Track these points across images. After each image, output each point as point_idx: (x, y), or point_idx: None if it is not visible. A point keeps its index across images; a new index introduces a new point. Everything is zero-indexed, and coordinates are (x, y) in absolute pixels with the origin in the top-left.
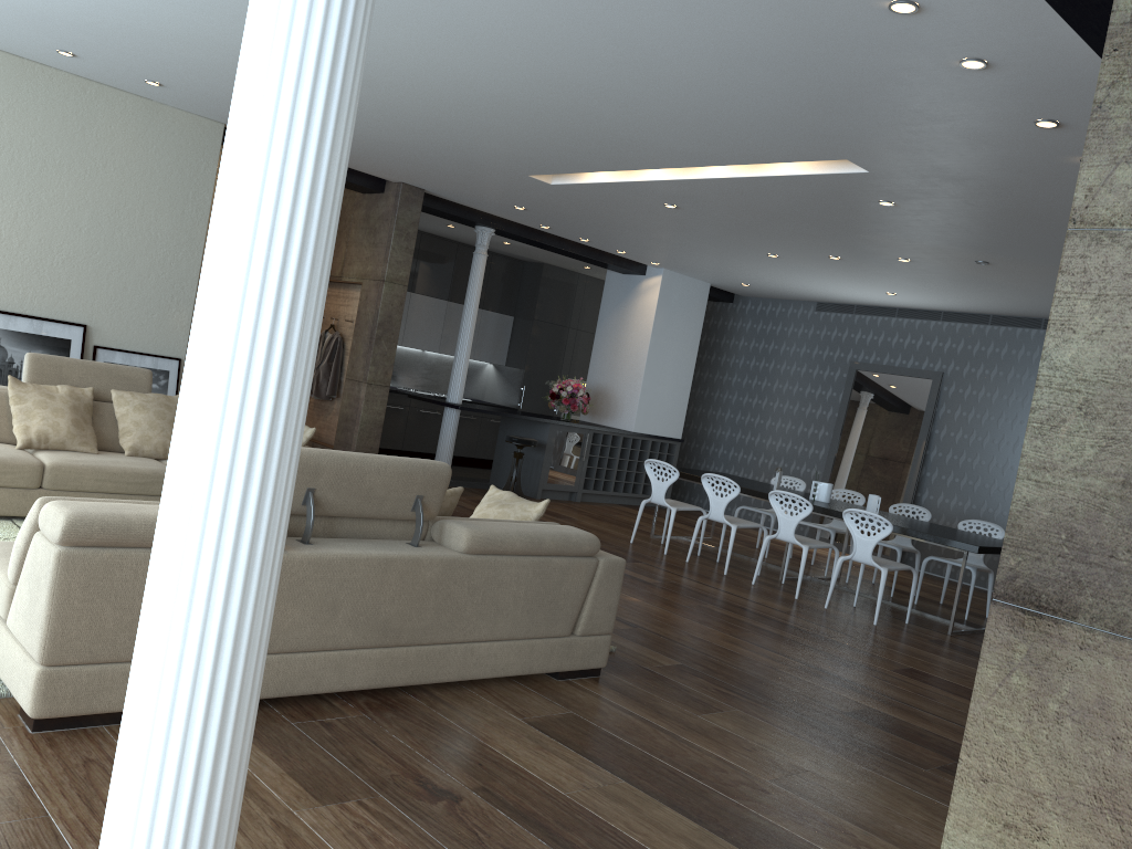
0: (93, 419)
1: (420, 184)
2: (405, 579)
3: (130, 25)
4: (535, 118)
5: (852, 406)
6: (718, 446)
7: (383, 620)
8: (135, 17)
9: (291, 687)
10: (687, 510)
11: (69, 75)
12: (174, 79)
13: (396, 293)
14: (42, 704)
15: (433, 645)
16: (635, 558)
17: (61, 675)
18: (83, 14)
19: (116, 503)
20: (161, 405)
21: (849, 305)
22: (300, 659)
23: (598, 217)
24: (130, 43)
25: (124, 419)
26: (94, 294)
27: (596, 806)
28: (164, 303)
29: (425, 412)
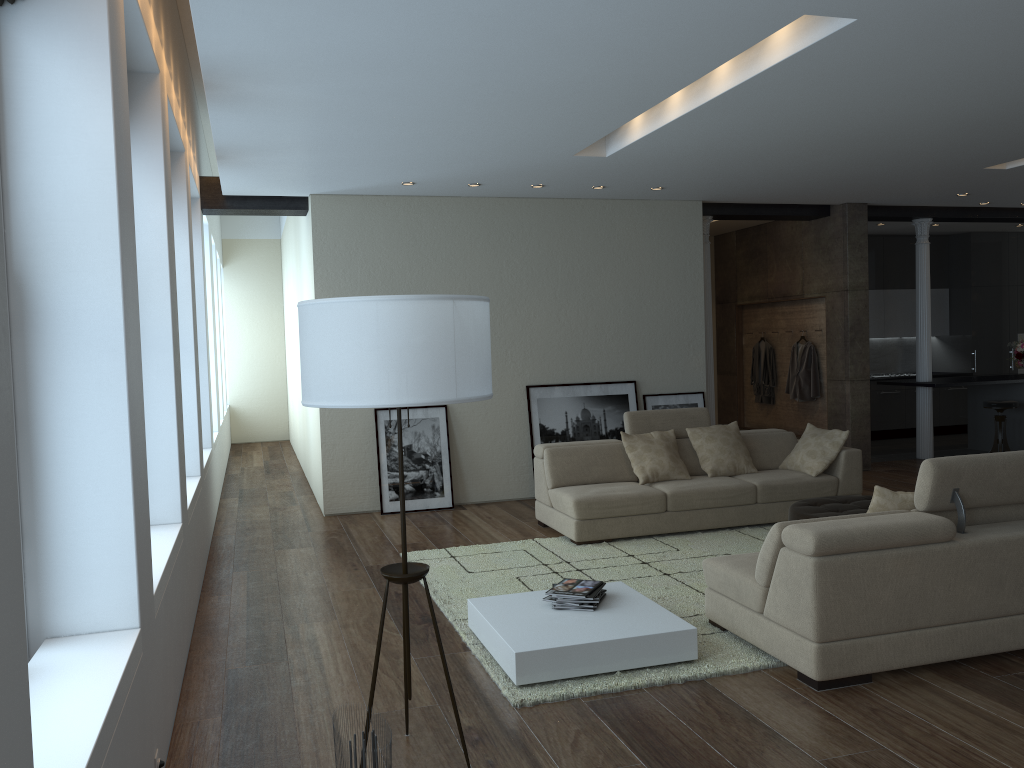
0: (678, 453)
1: (864, 200)
2: None
3: (660, 157)
4: (1010, 125)
5: None
6: None
7: None
8: (667, 151)
9: (979, 648)
10: None
11: (593, 200)
12: (675, 181)
13: (859, 298)
14: (822, 670)
15: None
16: None
17: (829, 649)
18: (626, 160)
19: (828, 521)
20: (723, 433)
21: None
22: (982, 625)
23: None
24: (653, 168)
25: (700, 449)
26: (636, 356)
27: None
28: (683, 351)
29: (884, 393)
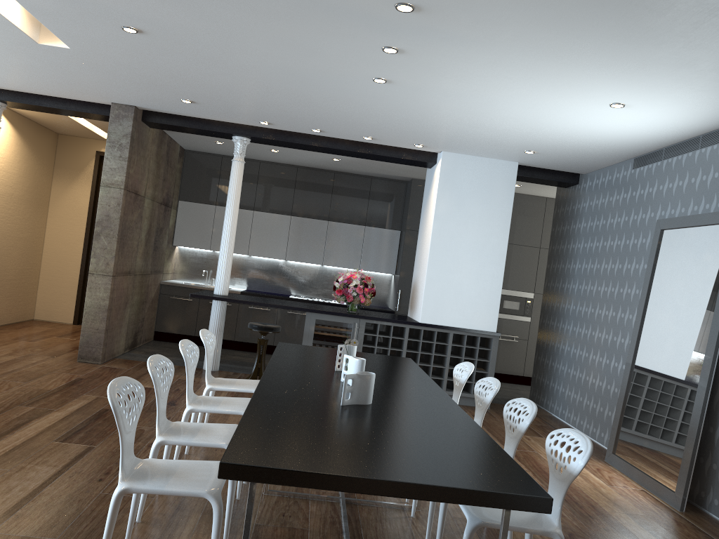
0: None
1: (114, 99)
2: None
3: None
4: None
5: (656, 277)
6: (564, 342)
7: None
8: None
9: None
10: (229, 390)
11: None
12: None
13: (112, 195)
14: None
15: None
16: (104, 441)
17: None
18: None
19: None
20: None
21: (658, 151)
22: None
23: (210, 86)
24: None
25: None
26: None
27: None
28: None
29: (294, 314)
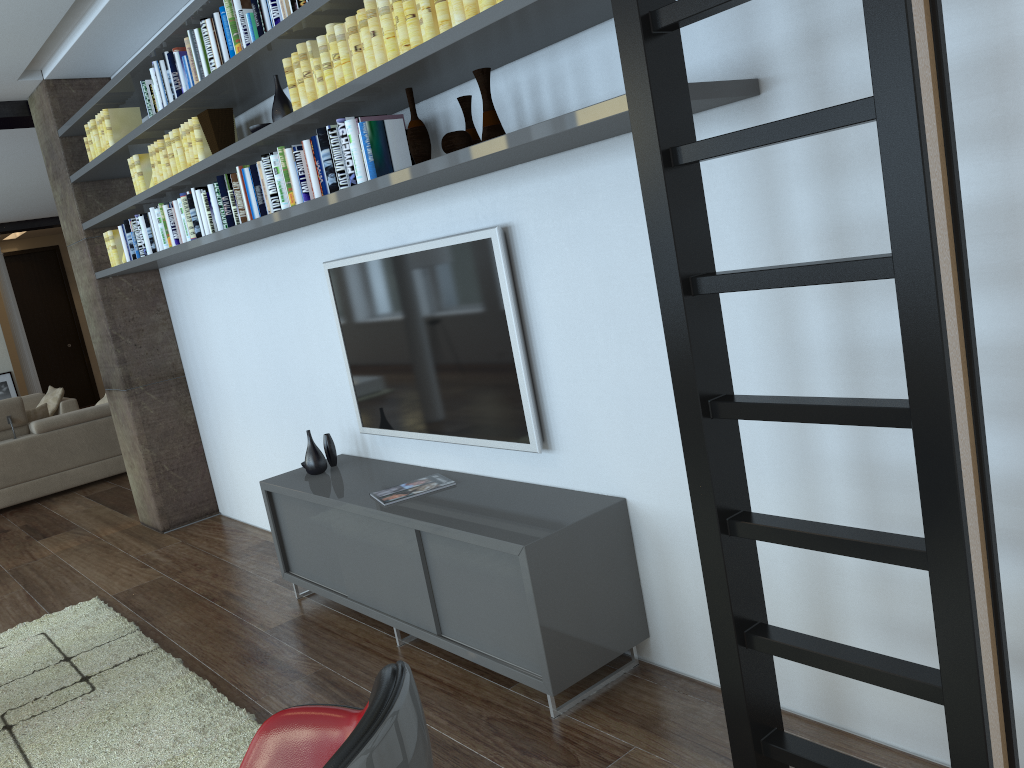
0: None
1: None
2: (6, 455)
3: None
4: None
5: None
6: None
7: (2, 475)
8: None
9: None
10: None
11: None
12: None
13: None
14: None
15: (40, 478)
16: None
17: None
18: None
19: None
20: None
21: None
22: None
23: None
24: None
25: None
26: None
27: (72, 516)
28: None
29: None
